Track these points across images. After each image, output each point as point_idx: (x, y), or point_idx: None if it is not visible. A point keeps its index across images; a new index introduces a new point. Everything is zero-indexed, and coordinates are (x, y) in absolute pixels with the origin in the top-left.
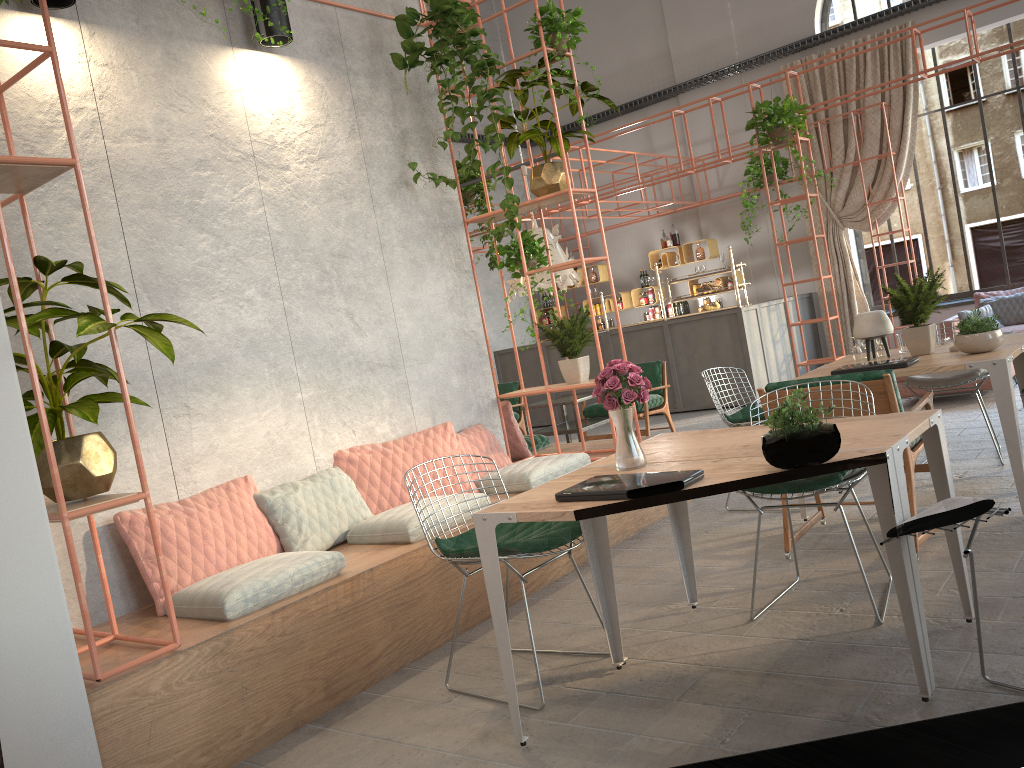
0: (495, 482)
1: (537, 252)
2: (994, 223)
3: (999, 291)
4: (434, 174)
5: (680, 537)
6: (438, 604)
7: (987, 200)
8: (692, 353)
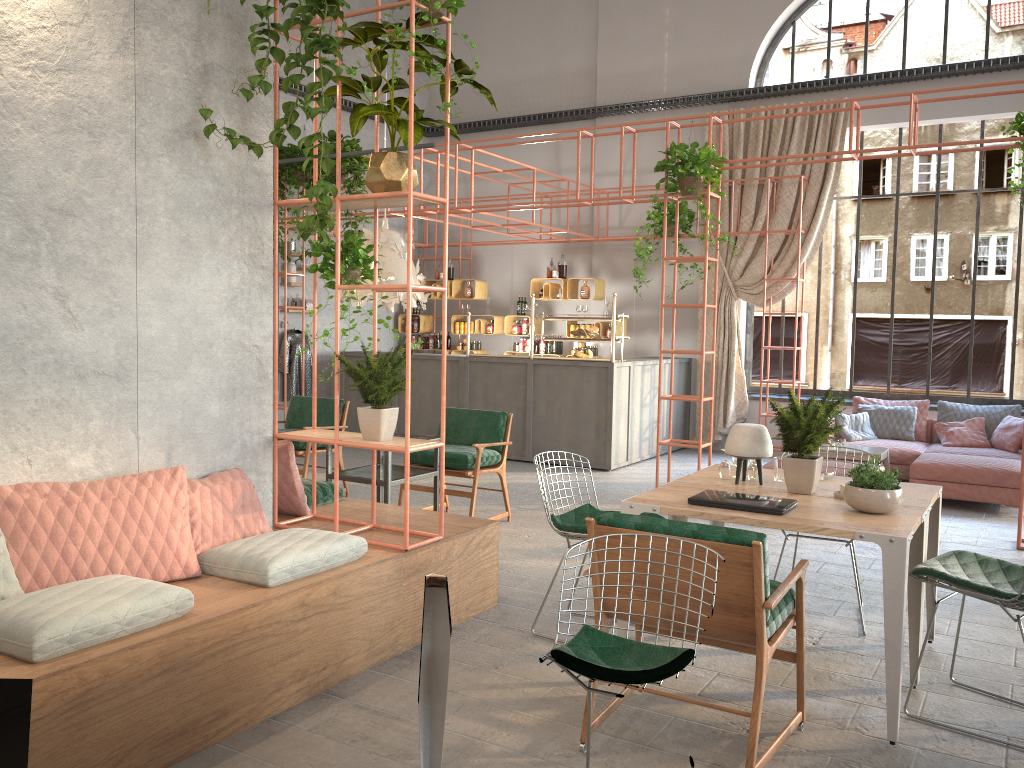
0: (225, 562)
1: (362, 262)
2: (876, 318)
3: (879, 400)
4: (233, 131)
5: (430, 726)
6: (55, 763)
7: (874, 294)
8: (553, 400)
